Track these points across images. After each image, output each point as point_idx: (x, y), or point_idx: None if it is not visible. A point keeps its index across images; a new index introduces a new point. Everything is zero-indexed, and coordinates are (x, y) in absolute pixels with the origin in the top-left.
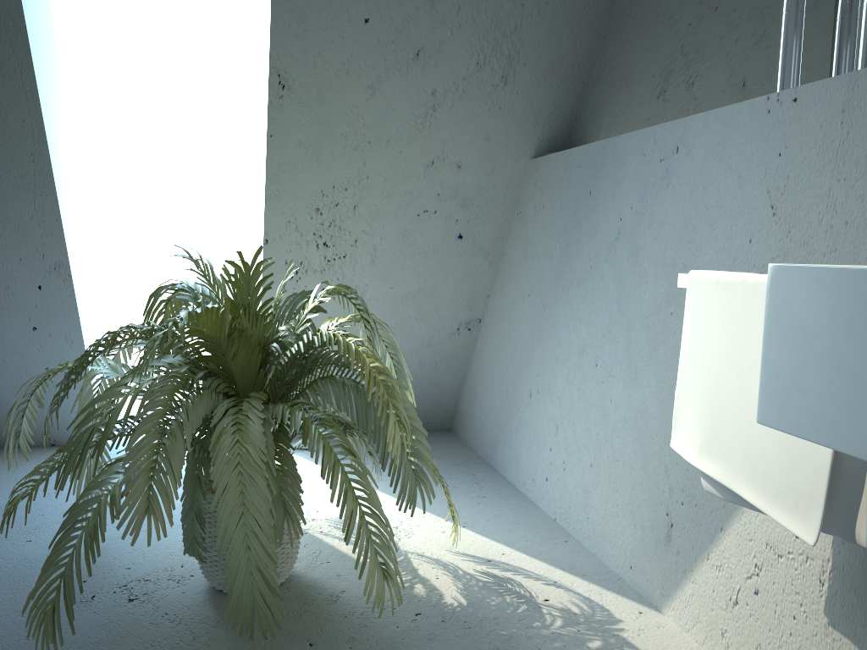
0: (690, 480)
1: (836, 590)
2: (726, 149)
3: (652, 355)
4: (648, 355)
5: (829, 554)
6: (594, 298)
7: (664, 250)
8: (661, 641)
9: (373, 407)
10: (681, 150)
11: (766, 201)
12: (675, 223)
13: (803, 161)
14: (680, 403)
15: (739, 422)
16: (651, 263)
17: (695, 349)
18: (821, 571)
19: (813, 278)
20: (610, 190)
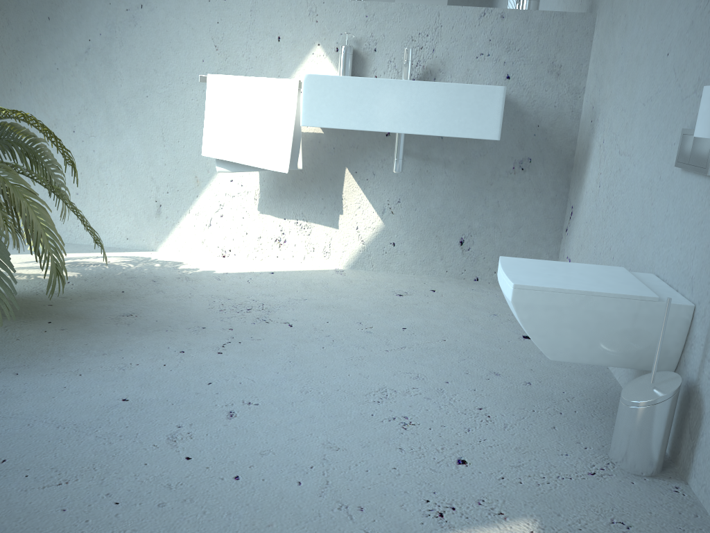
0: (172, 179)
1: (263, 199)
2: (181, 13)
3: (132, 120)
4: (129, 120)
5: (258, 187)
6: (65, 89)
7: (136, 62)
8: (175, 257)
9: (39, 158)
10: (145, 7)
11: (212, 43)
12: (144, 48)
13: (232, 28)
14: (207, 134)
15: (246, 137)
16: (125, 69)
17: (216, 110)
18: (255, 195)
19: (323, 78)
20: (75, 20)
